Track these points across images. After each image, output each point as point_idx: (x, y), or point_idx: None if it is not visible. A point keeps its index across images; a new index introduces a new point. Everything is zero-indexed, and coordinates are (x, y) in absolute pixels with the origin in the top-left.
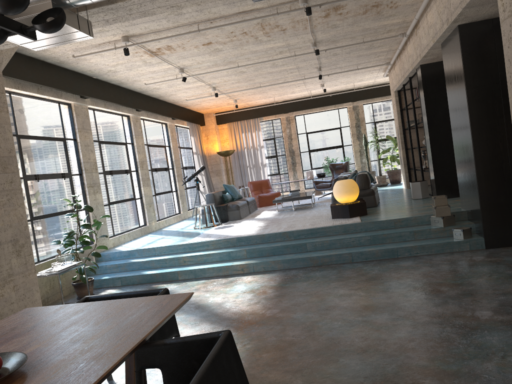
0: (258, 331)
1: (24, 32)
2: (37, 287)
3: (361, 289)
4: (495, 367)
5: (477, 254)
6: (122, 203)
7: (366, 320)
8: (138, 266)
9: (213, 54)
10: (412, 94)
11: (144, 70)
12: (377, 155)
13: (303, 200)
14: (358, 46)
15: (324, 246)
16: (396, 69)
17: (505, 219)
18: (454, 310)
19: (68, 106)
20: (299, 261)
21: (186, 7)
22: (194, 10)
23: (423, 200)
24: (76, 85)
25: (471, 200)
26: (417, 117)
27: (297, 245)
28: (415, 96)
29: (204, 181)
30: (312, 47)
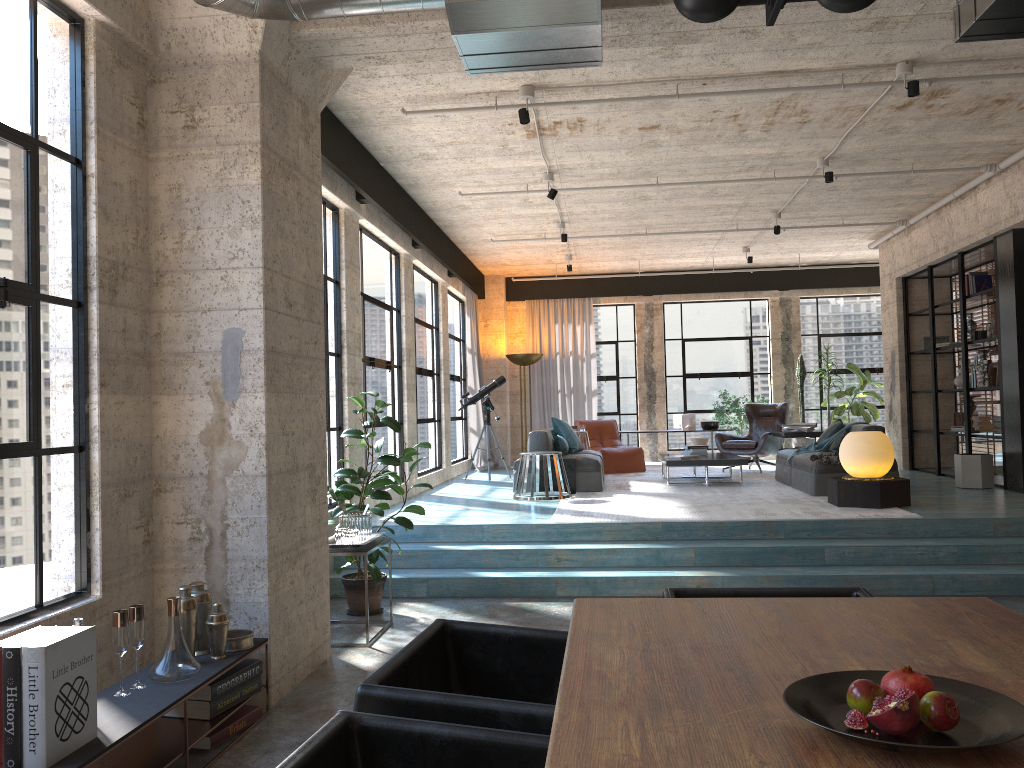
0: None
1: (784, 3)
2: (327, 574)
3: None
4: None
5: None
6: (380, 428)
7: None
8: (455, 560)
9: (636, 151)
10: (963, 285)
11: (483, 165)
12: (828, 398)
13: (684, 469)
14: (886, 179)
15: (860, 557)
16: (918, 236)
17: None
18: None
19: (334, 213)
20: (822, 583)
21: (764, 37)
22: (704, 52)
23: (990, 491)
24: (362, 173)
25: None
26: (936, 332)
27: (805, 549)
28: (935, 292)
29: (480, 410)
30: (820, 167)
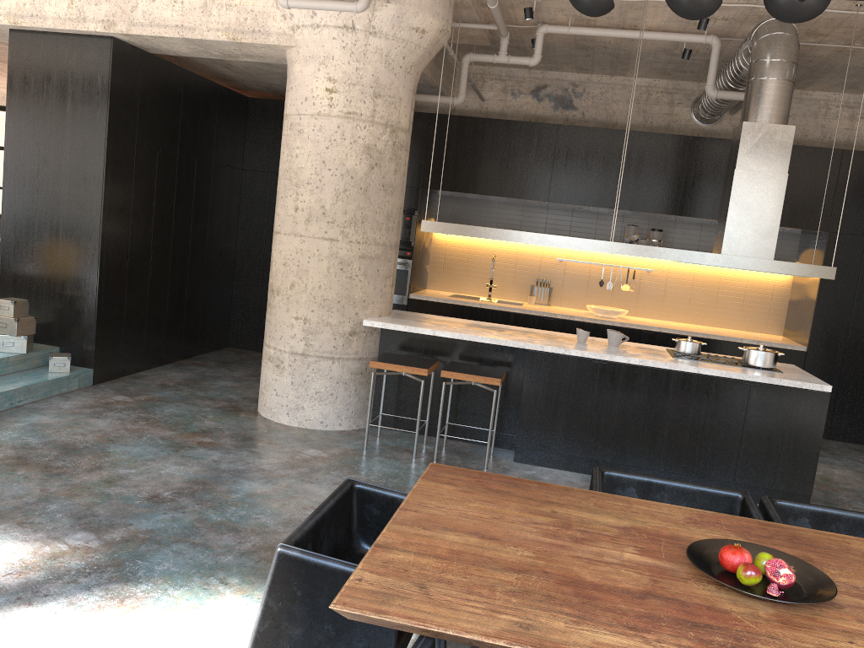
0: (173, 564)
1: None
2: None
3: (105, 466)
4: None
5: (103, 393)
6: None
7: (248, 493)
8: None
9: None
10: None
11: None
12: None
13: None
14: None
15: None
16: None
17: (115, 340)
18: (287, 457)
19: None
20: None
21: None
22: None
23: None
24: None
25: (60, 309)
26: None
27: None
28: None
29: None
30: None
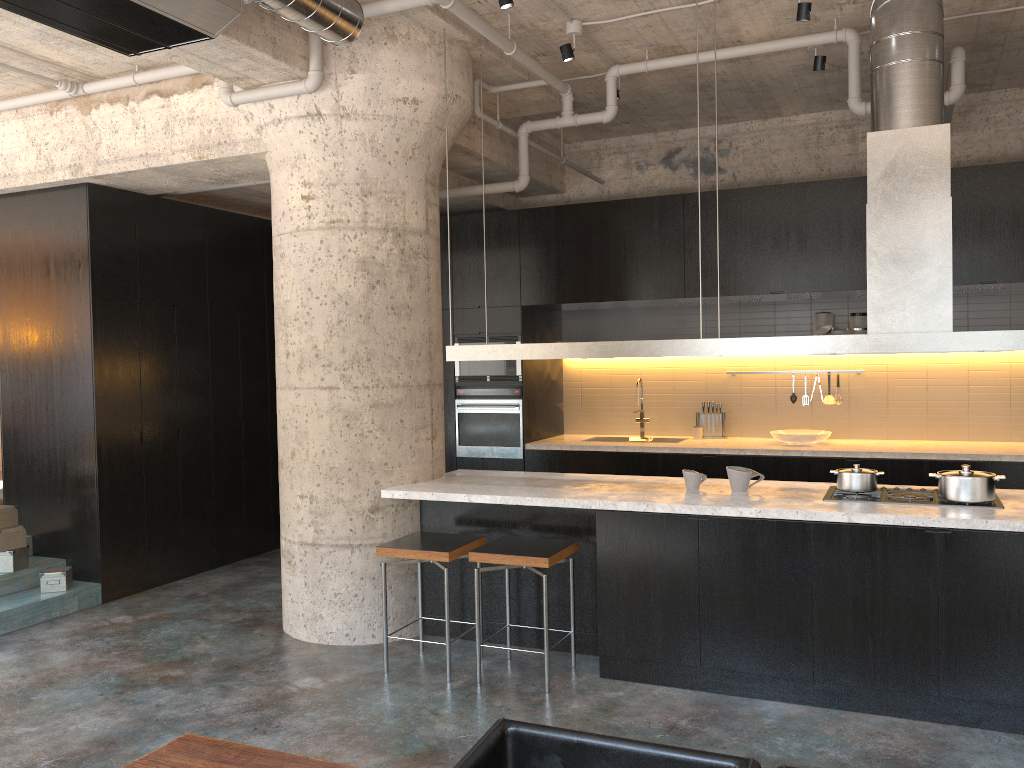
0: None
1: None
2: None
3: (5, 723)
4: (450, 725)
5: (105, 613)
6: None
7: None
8: None
9: None
10: None
11: None
12: None
13: None
14: None
15: None
16: None
17: (132, 544)
18: (264, 692)
19: None
20: None
21: None
22: None
23: None
24: None
25: (63, 513)
26: None
27: None
28: None
29: None
30: None
